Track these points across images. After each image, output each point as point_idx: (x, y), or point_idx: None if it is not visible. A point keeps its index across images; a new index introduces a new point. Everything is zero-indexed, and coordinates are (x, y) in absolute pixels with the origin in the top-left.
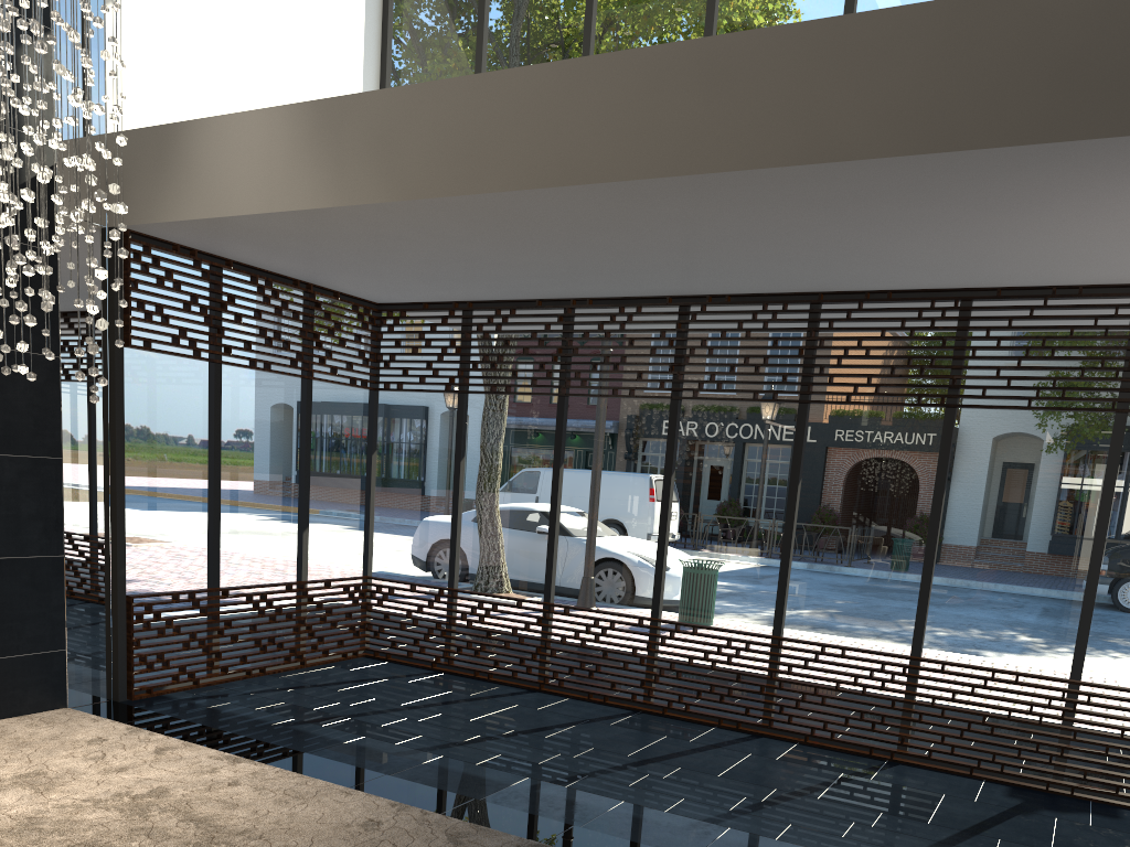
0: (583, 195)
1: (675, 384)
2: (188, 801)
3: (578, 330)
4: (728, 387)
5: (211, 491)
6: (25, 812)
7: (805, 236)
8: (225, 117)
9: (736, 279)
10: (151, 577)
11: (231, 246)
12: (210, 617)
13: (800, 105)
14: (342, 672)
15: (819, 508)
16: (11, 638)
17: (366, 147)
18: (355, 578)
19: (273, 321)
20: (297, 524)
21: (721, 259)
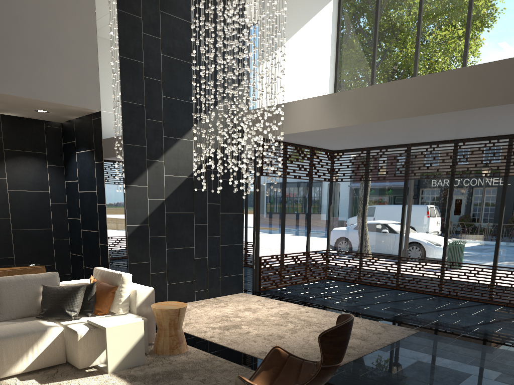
0: (426, 117)
1: (452, 172)
2: (296, 315)
3: (413, 155)
4: (474, 172)
5: (282, 221)
6: (254, 316)
7: (507, 120)
8: (299, 100)
9: (478, 133)
10: (265, 250)
11: (293, 139)
12: (281, 264)
13: (506, 85)
14: (322, 283)
15: (512, 216)
16: (230, 270)
17: (349, 107)
18: (324, 250)
19: (301, 161)
20: (306, 231)
21: (473, 128)
